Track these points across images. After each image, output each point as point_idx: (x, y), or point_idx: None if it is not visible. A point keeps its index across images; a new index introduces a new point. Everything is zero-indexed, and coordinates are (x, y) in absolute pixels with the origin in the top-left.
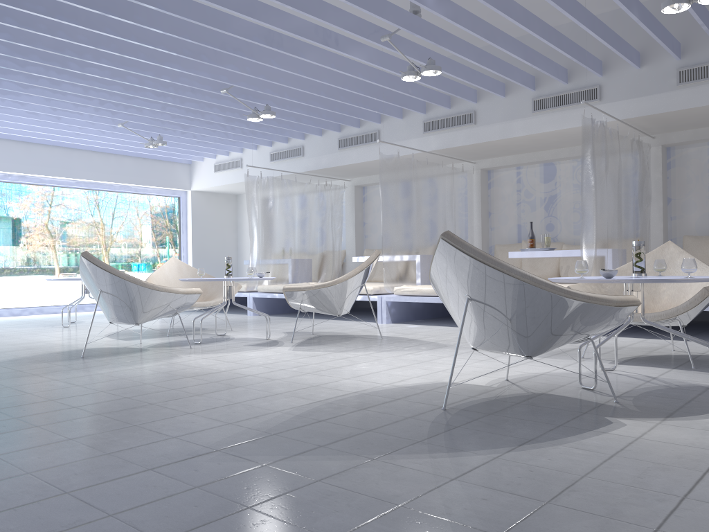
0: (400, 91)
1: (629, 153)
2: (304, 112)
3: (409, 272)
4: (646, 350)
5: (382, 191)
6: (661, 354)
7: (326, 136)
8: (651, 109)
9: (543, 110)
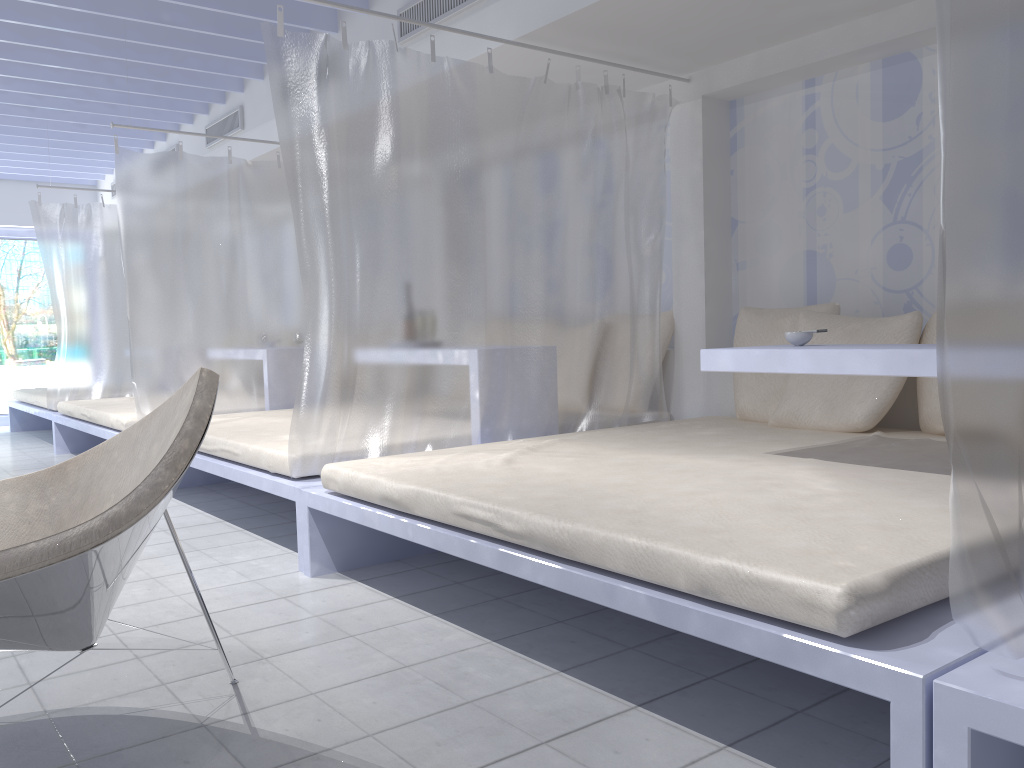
0: (131, 16)
1: (554, 119)
2: (64, 79)
3: (228, 386)
4: (186, 670)
5: (125, 228)
6: (136, 705)
7: (197, 123)
8: (562, 3)
9: (412, 34)
